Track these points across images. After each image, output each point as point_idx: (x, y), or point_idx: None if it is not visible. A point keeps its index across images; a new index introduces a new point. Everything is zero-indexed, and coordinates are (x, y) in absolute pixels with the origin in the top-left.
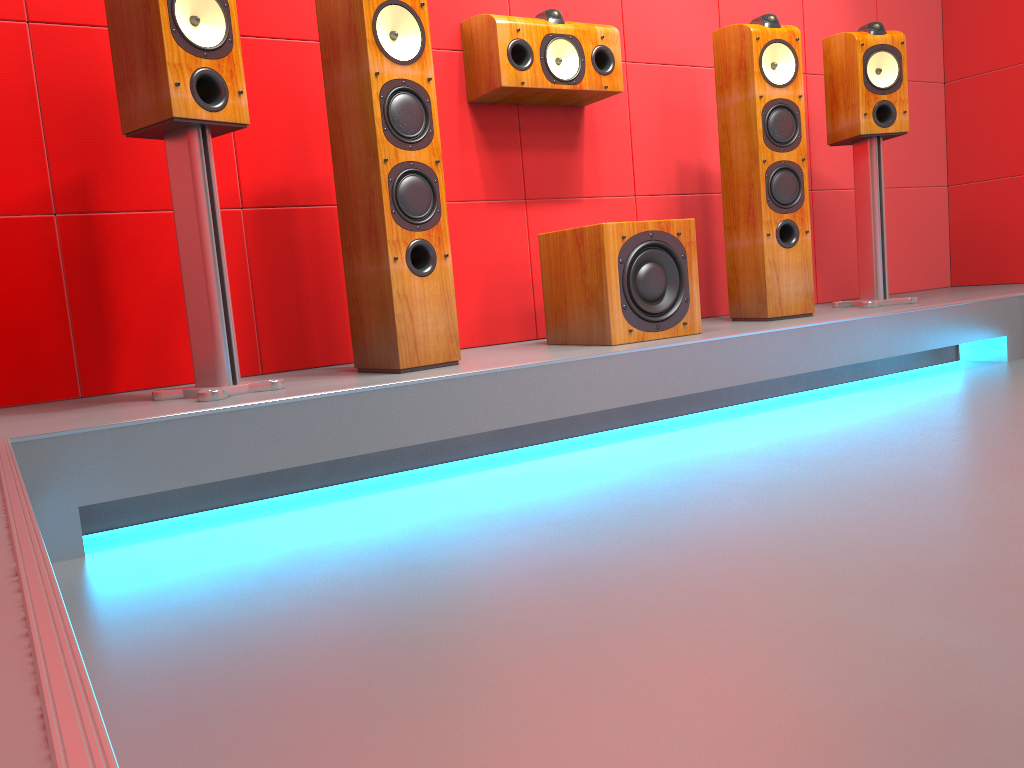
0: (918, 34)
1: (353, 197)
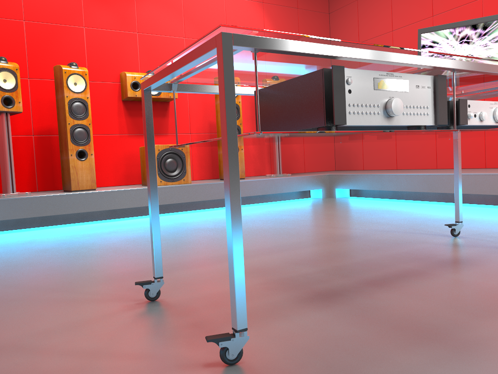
0: None
1: (62, 134)
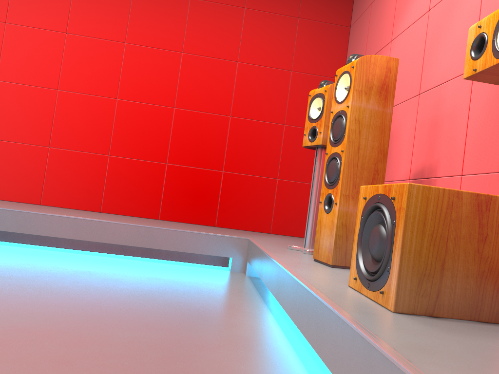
0: None
1: None
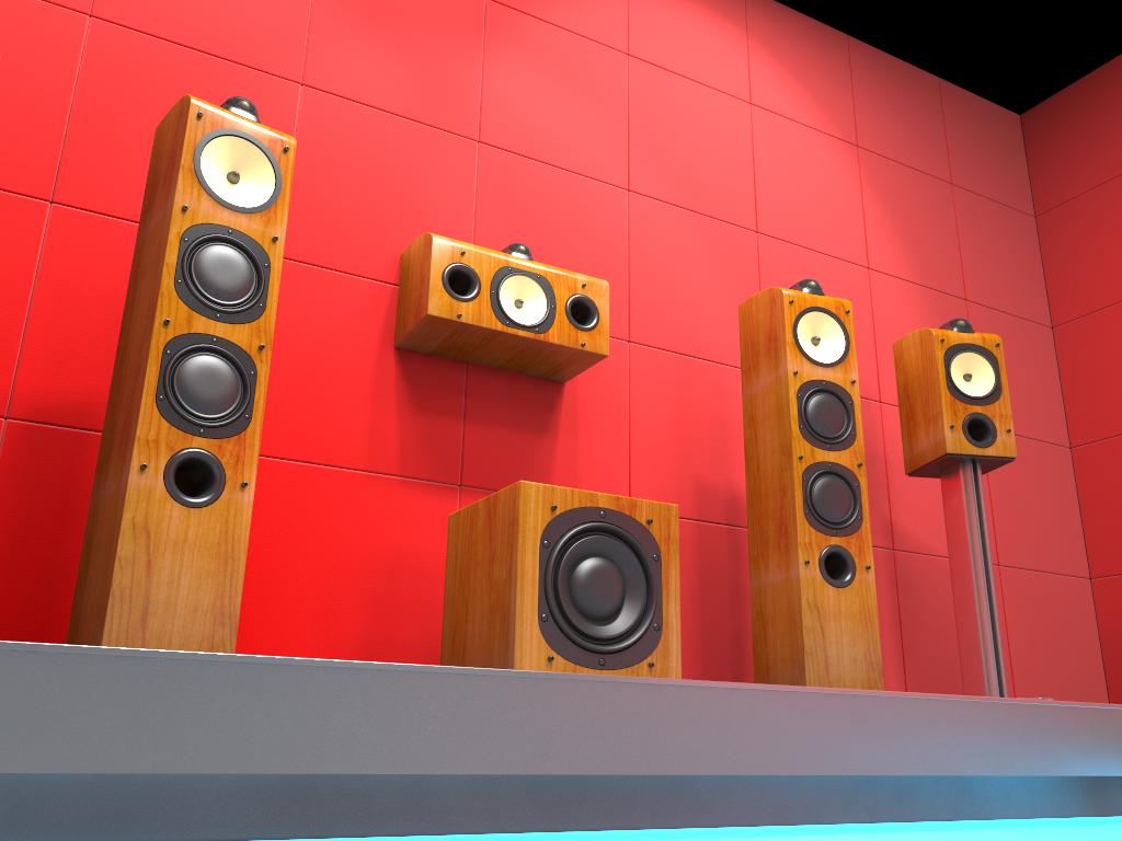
0: (1029, 384)
1: (123, 384)
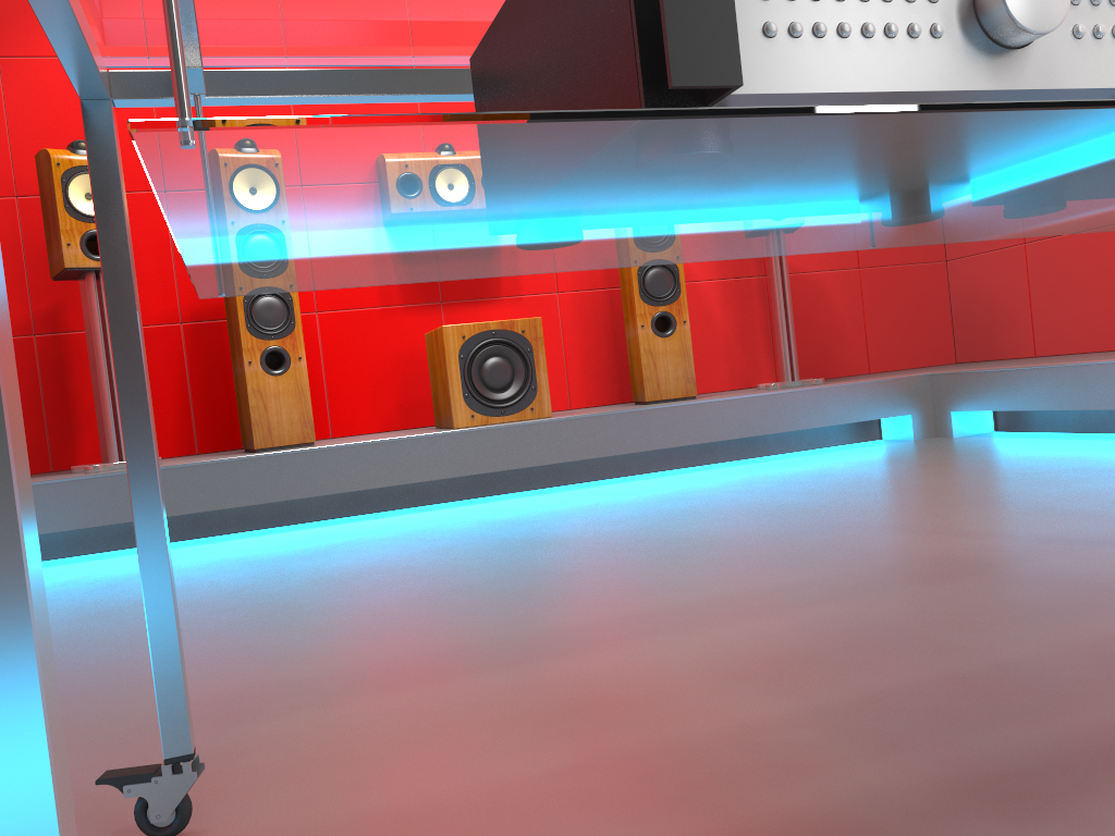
0: None
1: (230, 314)
